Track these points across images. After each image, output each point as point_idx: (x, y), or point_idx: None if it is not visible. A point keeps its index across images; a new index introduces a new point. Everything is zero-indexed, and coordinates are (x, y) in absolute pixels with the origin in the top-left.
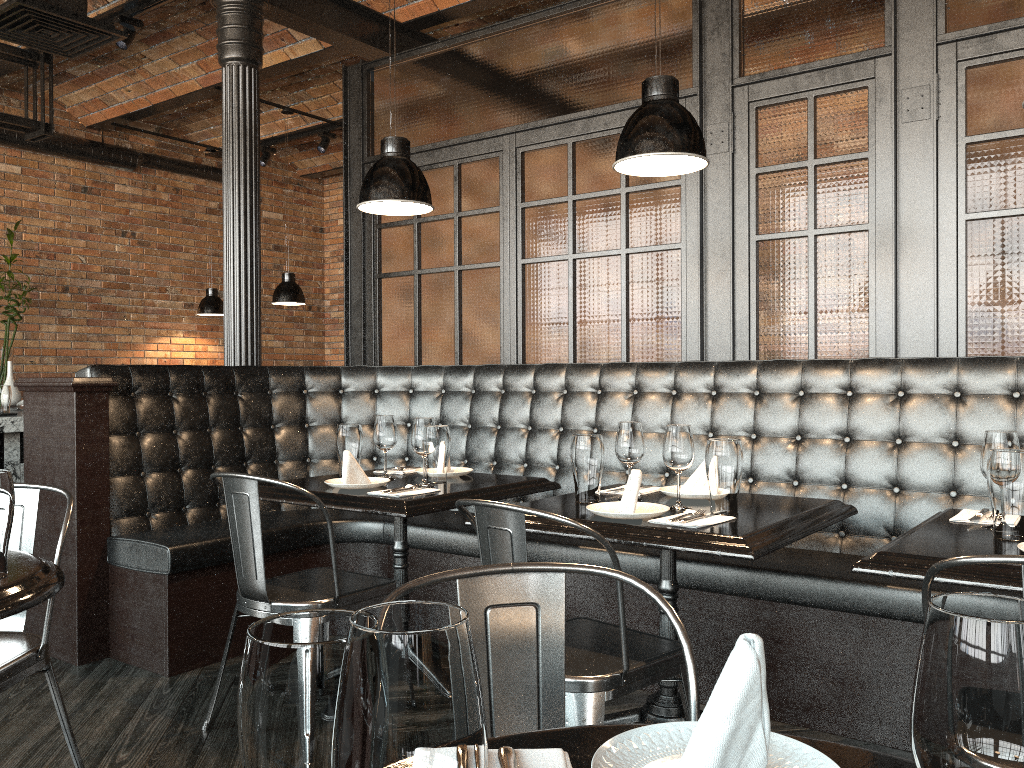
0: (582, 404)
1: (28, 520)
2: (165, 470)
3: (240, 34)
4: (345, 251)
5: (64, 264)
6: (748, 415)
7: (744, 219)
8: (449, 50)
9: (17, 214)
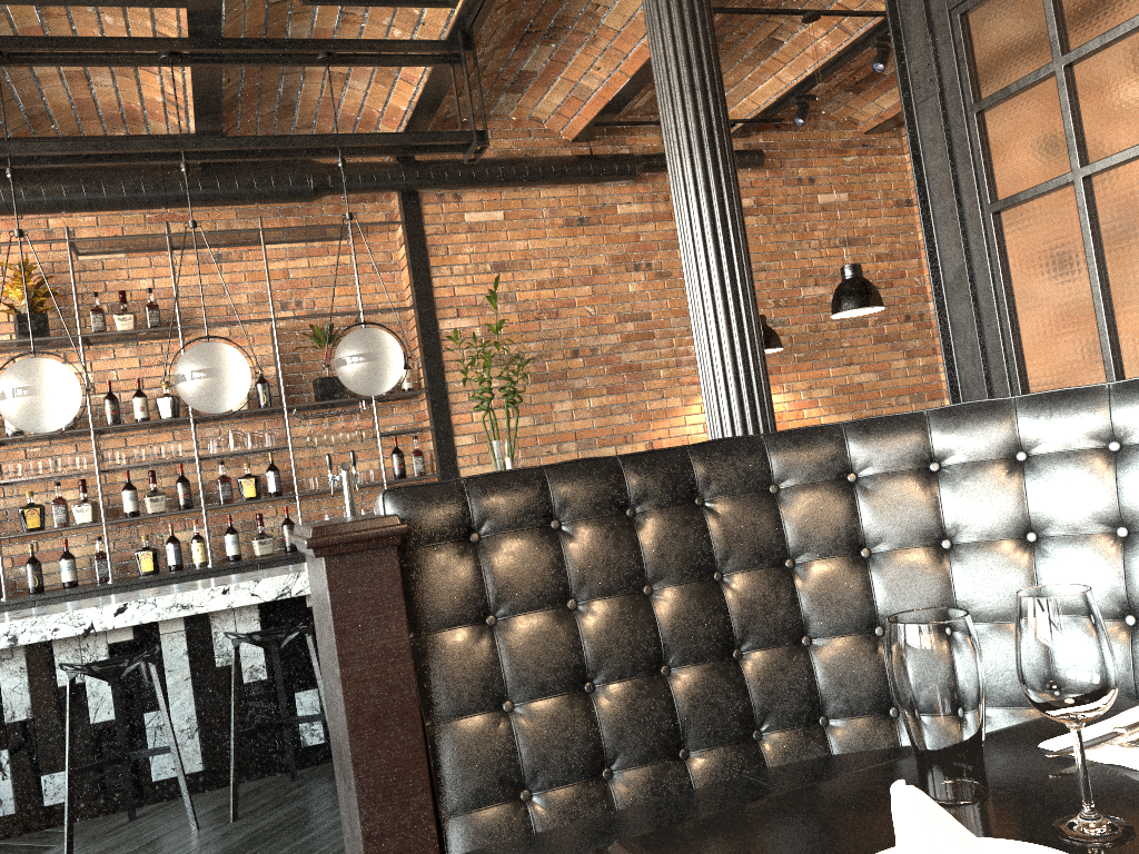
0: None
1: None
2: (554, 692)
3: None
4: (917, 180)
5: (569, 321)
6: None
7: None
8: None
9: (506, 270)
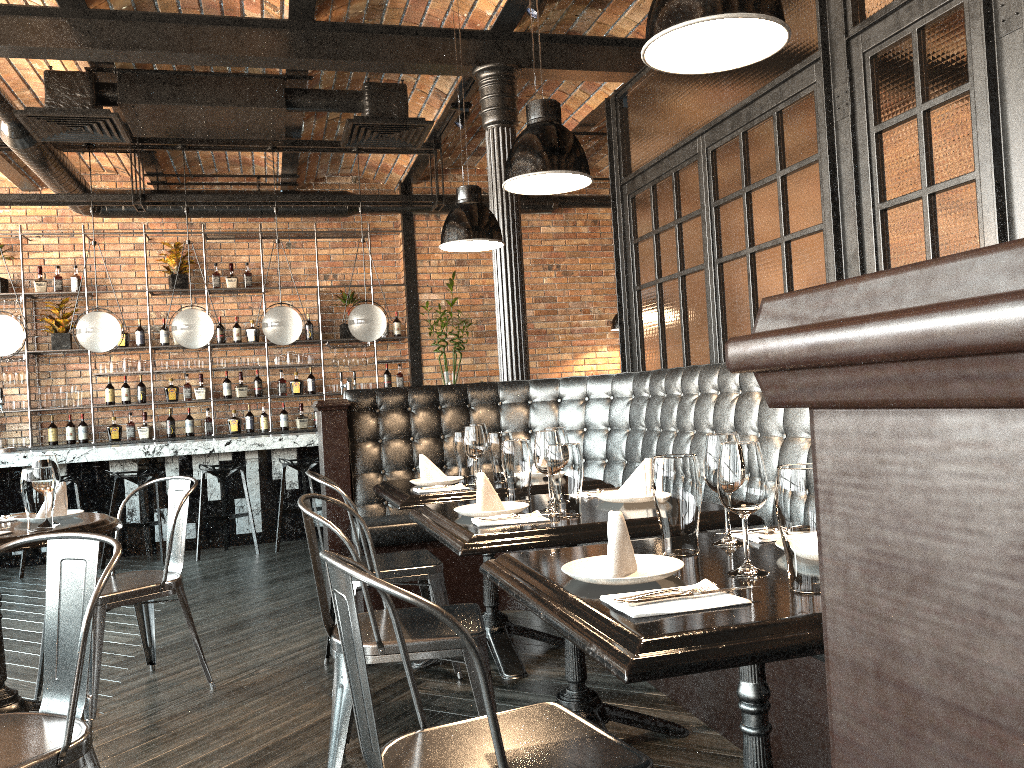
0: (705, 406)
1: (186, 500)
2: (400, 469)
3: (491, 102)
4: (616, 268)
5: None
6: (807, 414)
7: (867, 187)
8: None
9: (464, 265)
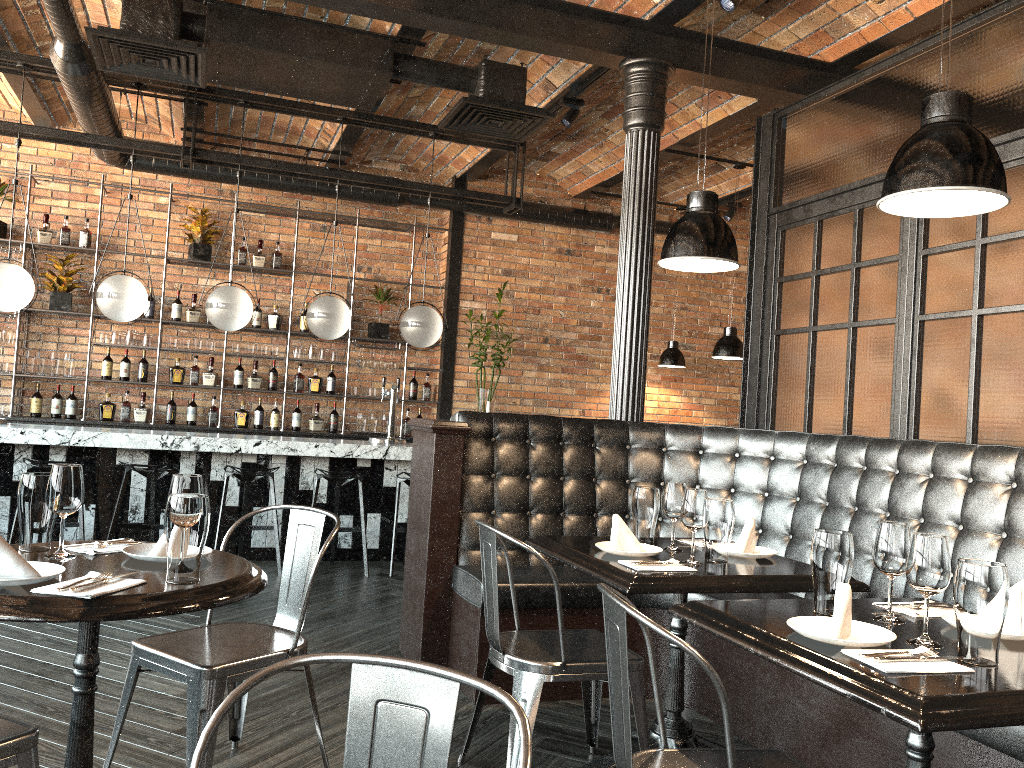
0: (947, 493)
1: (315, 540)
2: (514, 511)
3: (641, 101)
4: (747, 306)
5: (546, 318)
6: None
7: None
8: (857, 85)
9: (511, 275)
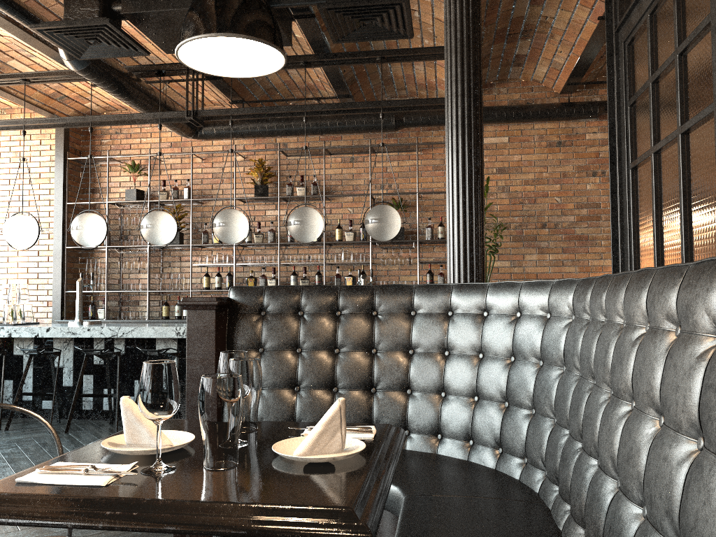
0: (649, 357)
1: None
2: (279, 387)
3: None
4: (610, 144)
5: (542, 206)
6: None
7: None
8: None
9: (505, 173)
